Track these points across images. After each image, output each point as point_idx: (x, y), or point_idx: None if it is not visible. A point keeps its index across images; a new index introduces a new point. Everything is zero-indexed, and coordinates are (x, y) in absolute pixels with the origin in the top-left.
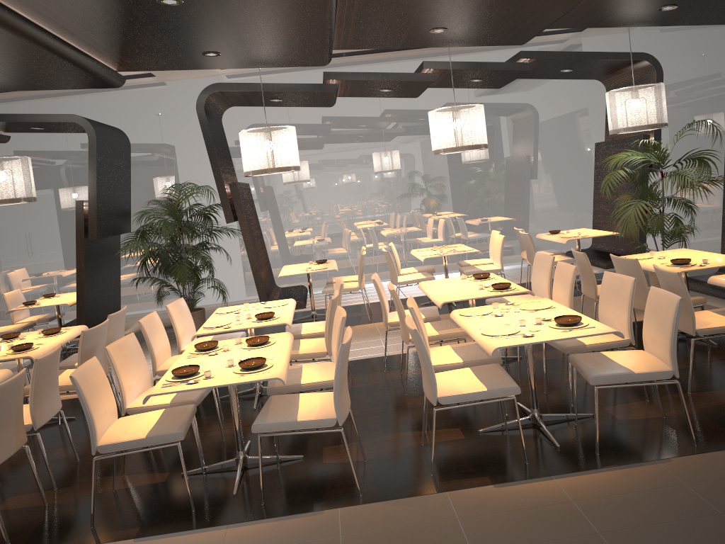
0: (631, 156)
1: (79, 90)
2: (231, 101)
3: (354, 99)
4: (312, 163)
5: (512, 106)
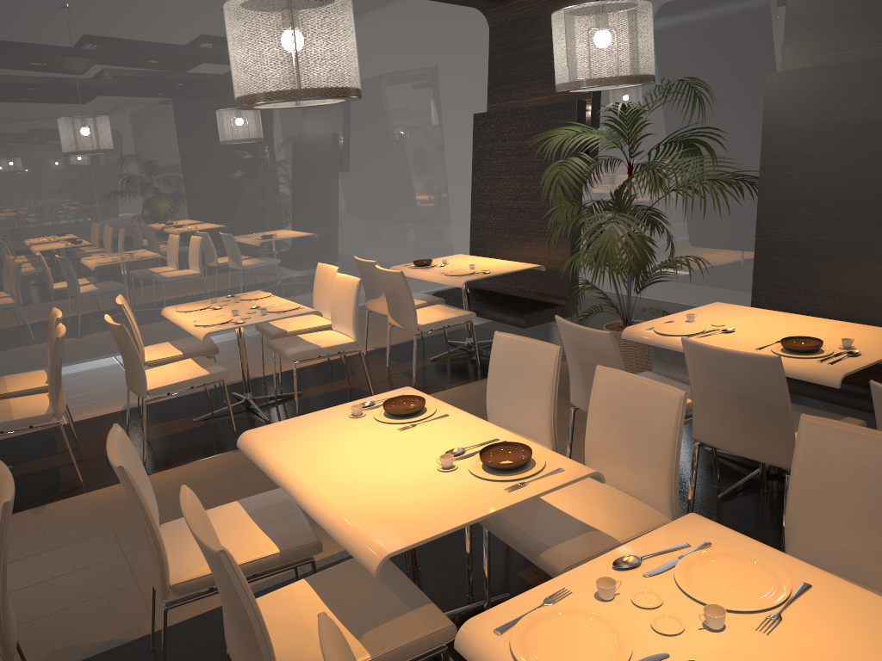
0: (584, 133)
1: None
2: None
3: None
4: None
5: None
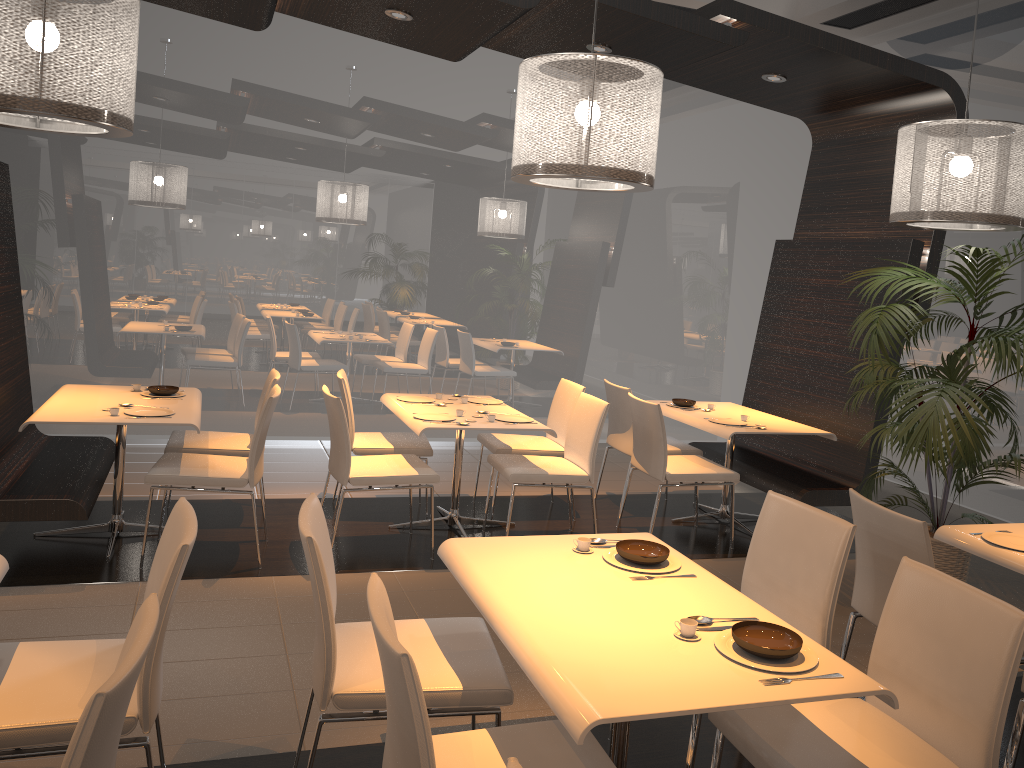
0: (917, 278)
1: None
2: None
3: (310, 48)
4: (191, 161)
5: None
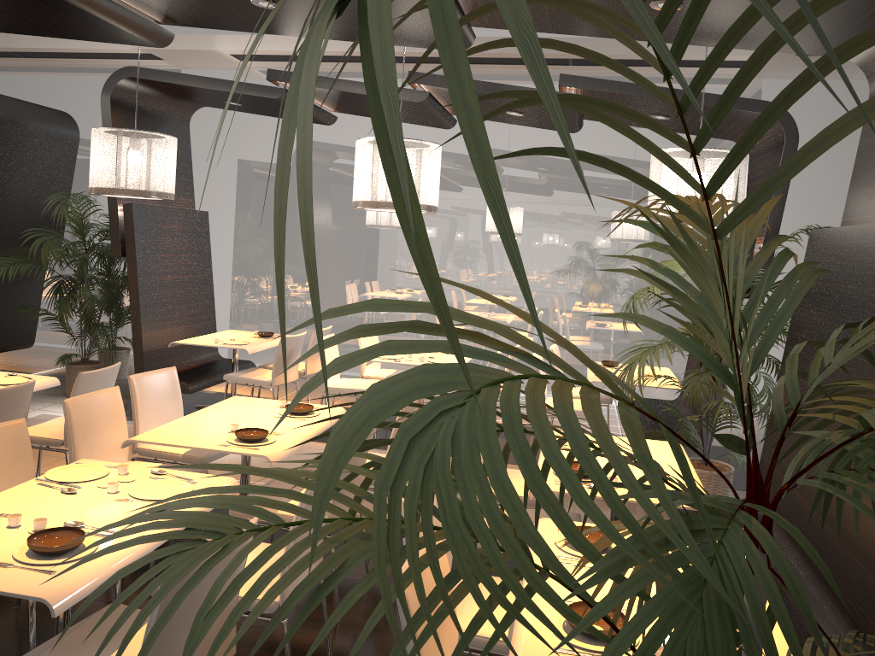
0: None
1: (84, 66)
2: (187, 98)
3: (409, 124)
4: (339, 201)
5: (633, 166)
